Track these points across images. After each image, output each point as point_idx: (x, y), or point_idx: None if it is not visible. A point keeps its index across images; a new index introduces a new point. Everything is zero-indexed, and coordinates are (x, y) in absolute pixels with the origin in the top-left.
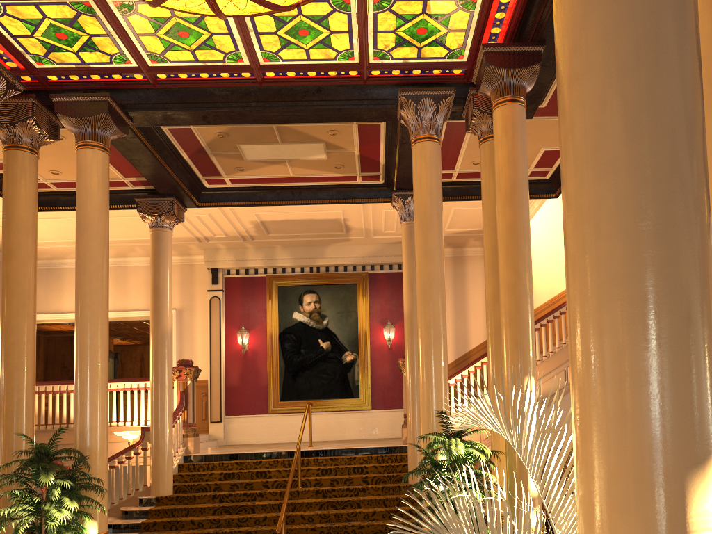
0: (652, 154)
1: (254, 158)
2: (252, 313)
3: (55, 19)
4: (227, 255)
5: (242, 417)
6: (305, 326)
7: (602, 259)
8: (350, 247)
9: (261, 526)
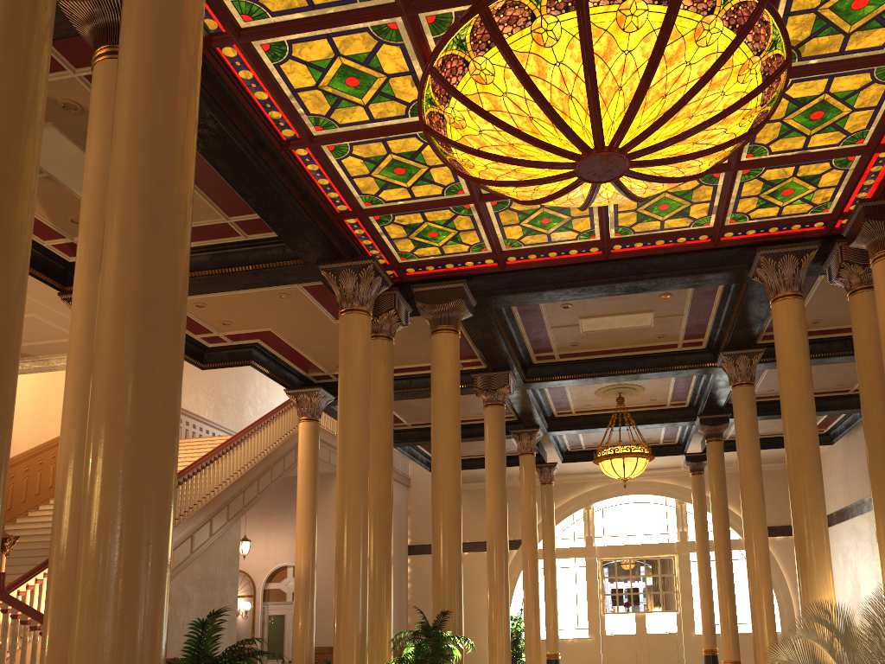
0: None
1: None
2: None
3: None
4: None
5: None
6: None
7: None
8: None
9: None
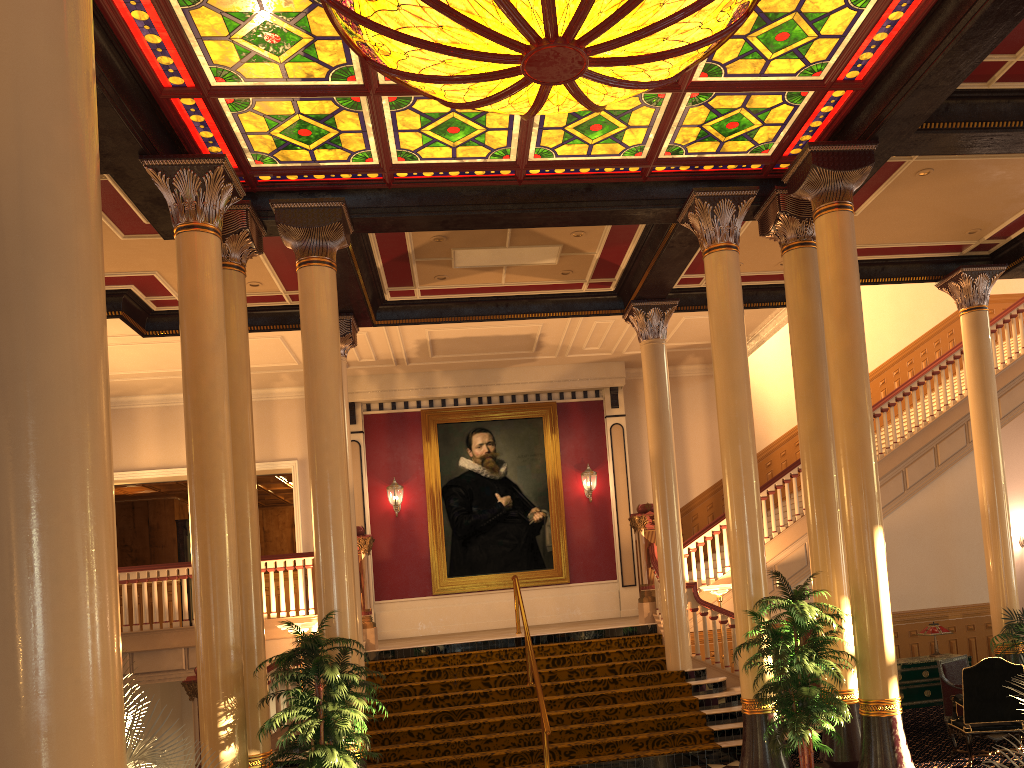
0: None
1: (465, 264)
2: (403, 462)
3: (308, 115)
4: (368, 384)
5: (398, 602)
6: (476, 476)
7: None
8: (534, 370)
9: (498, 733)
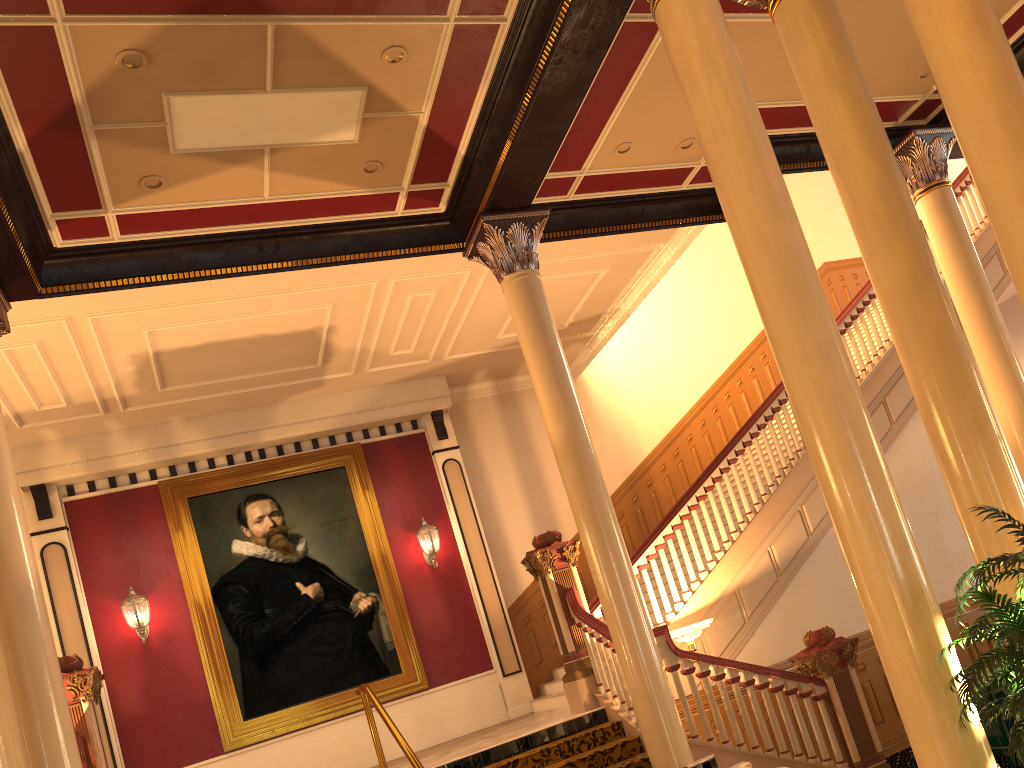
0: None
1: (194, 143)
2: (143, 562)
3: None
4: (64, 453)
5: None
6: (263, 563)
7: None
8: (321, 401)
9: None
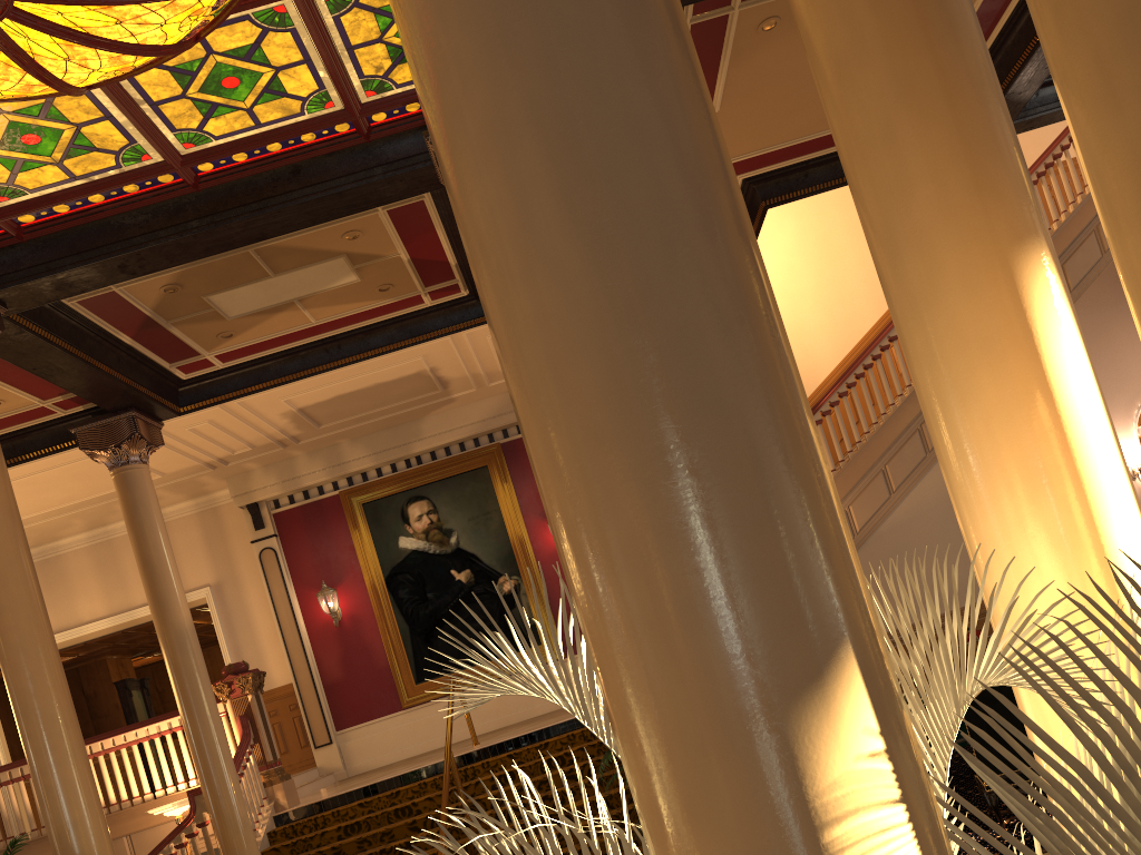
0: (556, 87)
1: (240, 311)
2: (333, 559)
3: None
4: (265, 478)
5: (363, 726)
6: (424, 555)
7: (527, 326)
8: (460, 411)
9: None
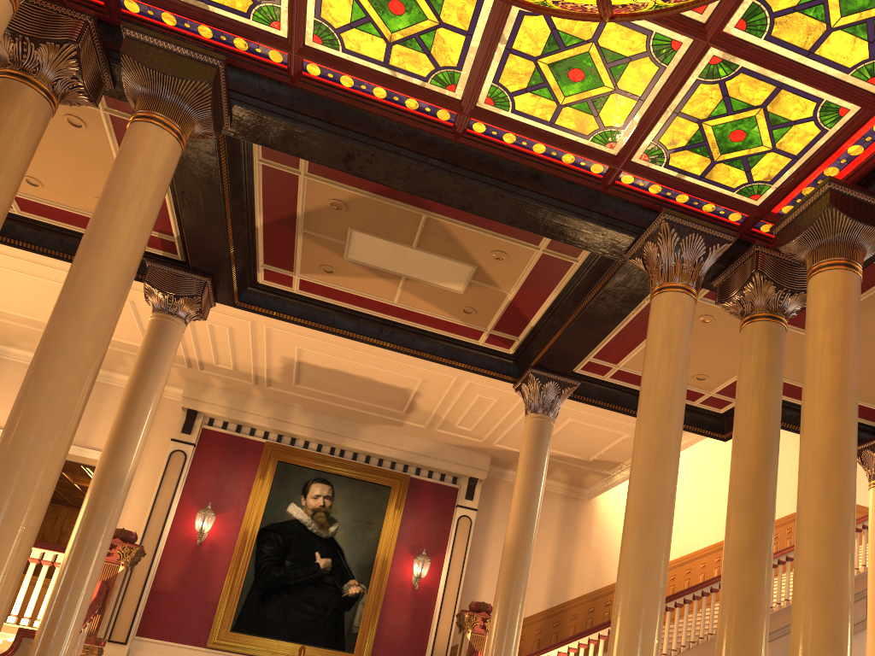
0: None
1: (359, 258)
2: (227, 489)
3: None
4: (219, 397)
5: (162, 644)
6: (302, 527)
7: None
8: (397, 436)
9: None
